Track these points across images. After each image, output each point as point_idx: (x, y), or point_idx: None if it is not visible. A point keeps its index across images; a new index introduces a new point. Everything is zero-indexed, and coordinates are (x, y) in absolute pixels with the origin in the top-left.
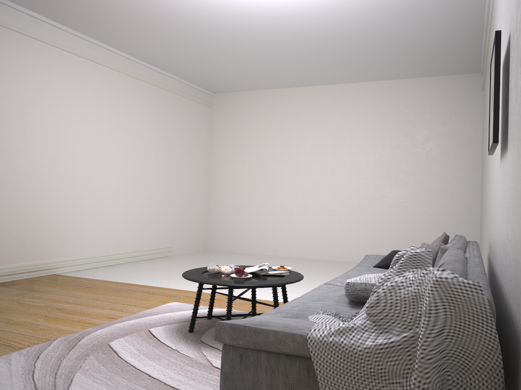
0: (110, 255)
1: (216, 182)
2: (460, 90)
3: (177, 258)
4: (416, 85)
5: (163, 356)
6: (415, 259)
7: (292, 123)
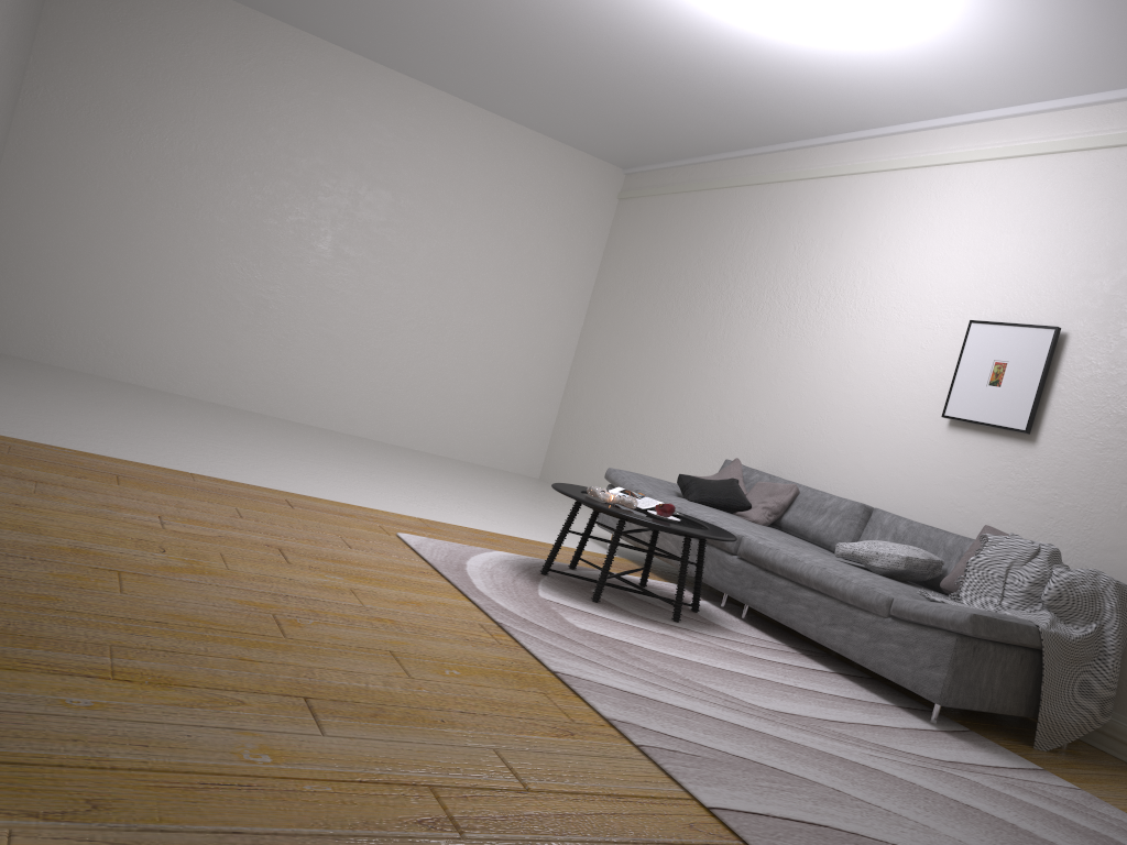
0: None
1: (25, 171)
2: (590, 183)
3: None
4: (533, 144)
5: (684, 646)
6: (1056, 555)
7: (280, 108)
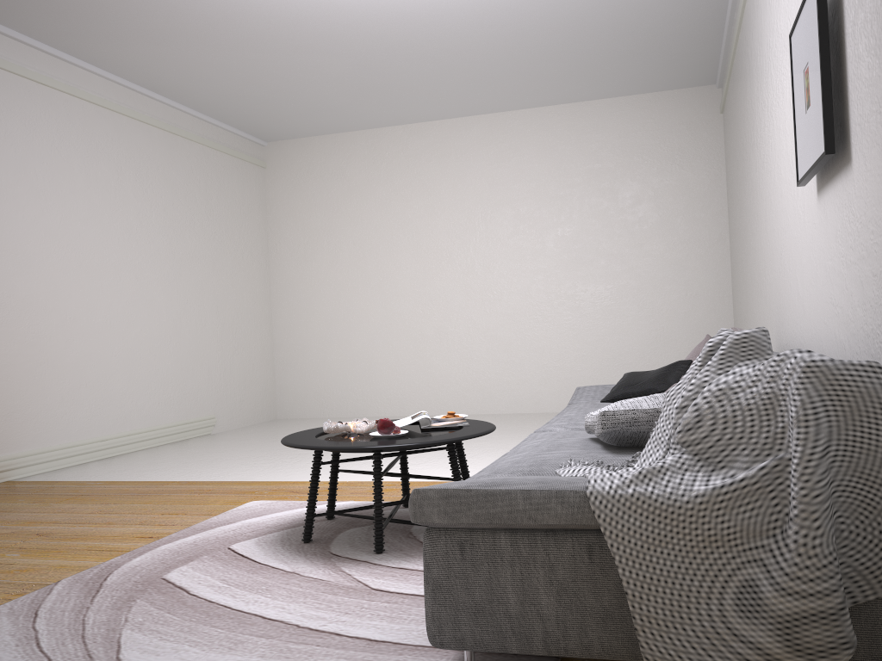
0: (109, 439)
1: (283, 298)
2: (686, 113)
3: (229, 435)
4: (615, 109)
5: (275, 585)
6: (746, 345)
7: (411, 185)
